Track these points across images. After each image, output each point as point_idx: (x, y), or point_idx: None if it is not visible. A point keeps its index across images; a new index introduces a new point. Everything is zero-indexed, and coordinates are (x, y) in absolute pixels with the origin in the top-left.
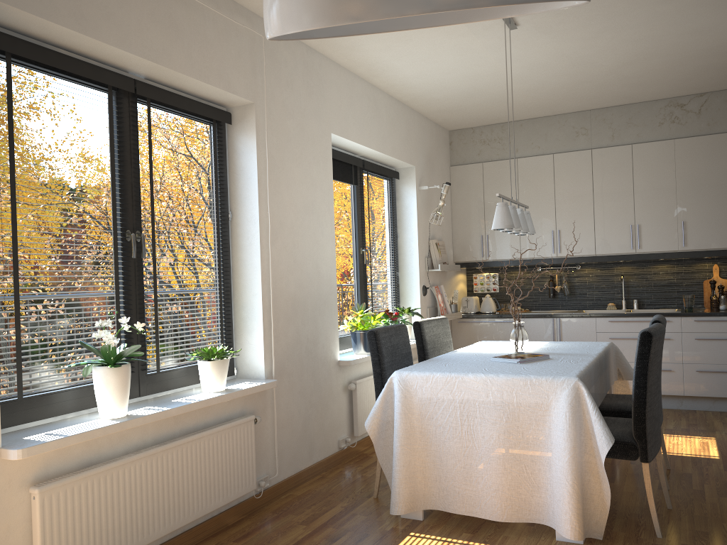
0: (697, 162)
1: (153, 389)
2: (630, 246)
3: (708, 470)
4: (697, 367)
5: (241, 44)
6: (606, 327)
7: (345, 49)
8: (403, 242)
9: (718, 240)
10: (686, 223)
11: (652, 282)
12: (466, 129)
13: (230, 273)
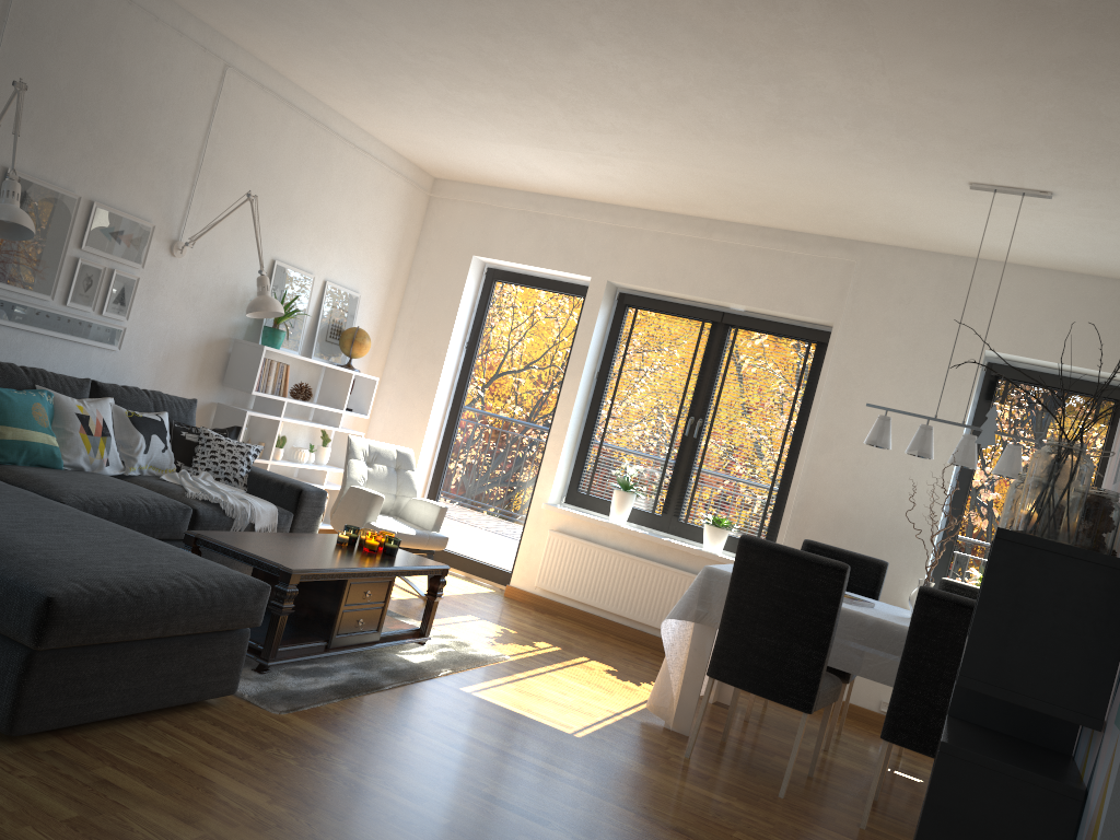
0: None
1: (680, 534)
2: None
3: None
4: None
5: (829, 272)
6: None
7: (994, 252)
8: None
9: None
10: None
11: None
12: None
13: (793, 474)
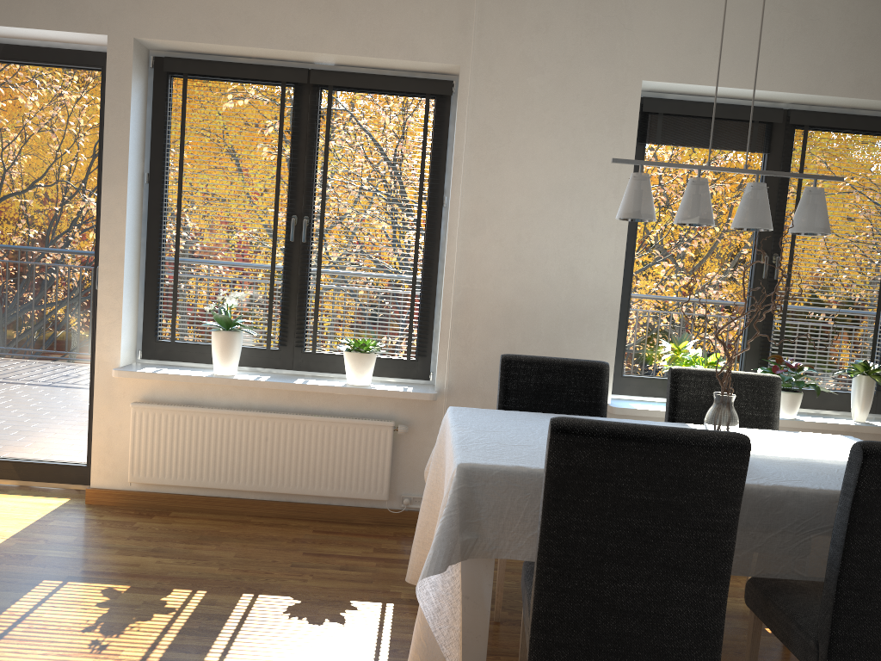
0: None
1: (309, 367)
2: None
3: None
4: None
5: None
6: None
7: None
8: None
9: None
10: None
11: None
12: None
13: (437, 267)
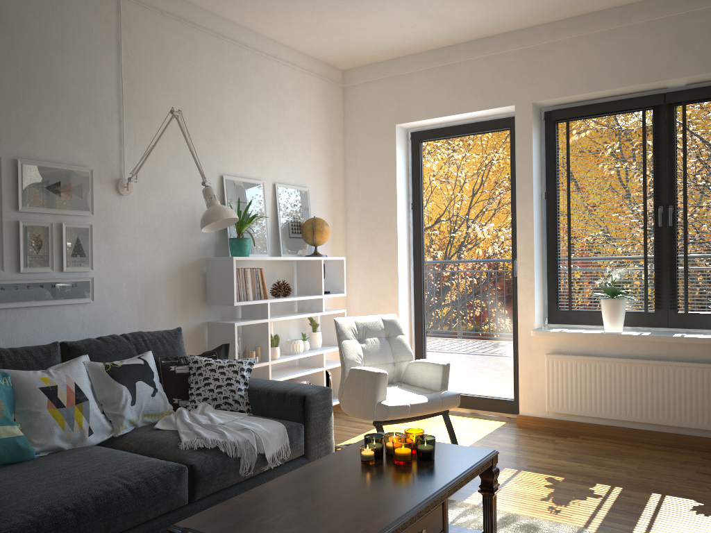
0: None
1: (683, 325)
2: None
3: None
4: None
5: None
6: None
7: None
8: None
9: None
10: None
11: None
12: None
13: None
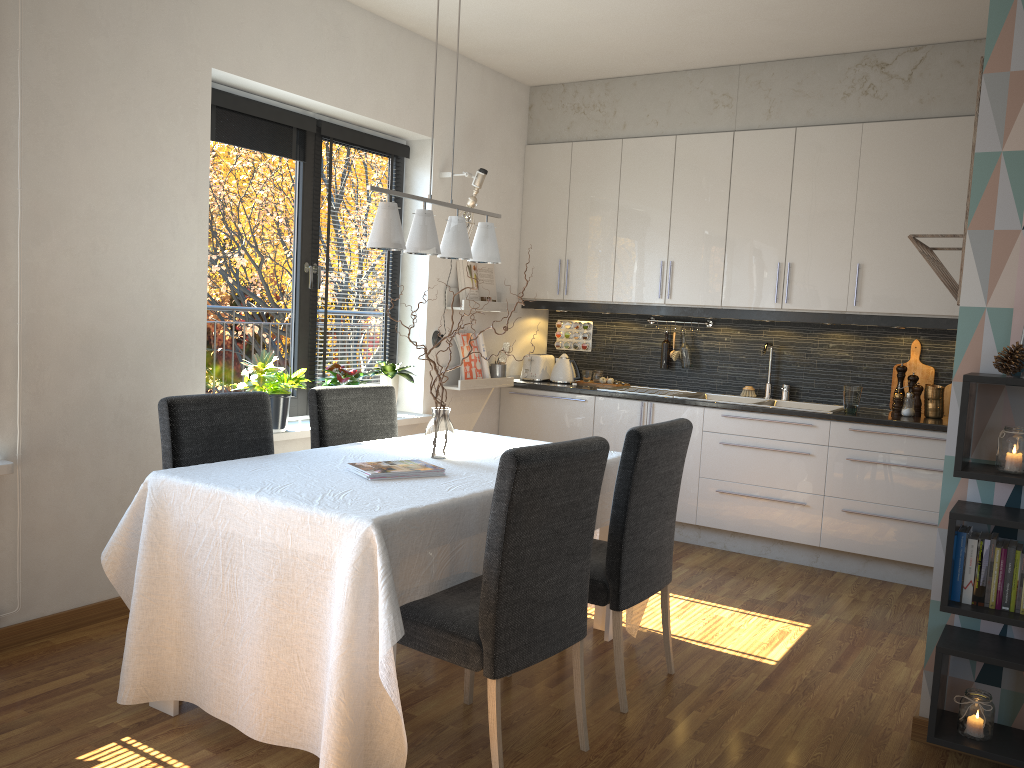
0: (894, 166)
1: None
2: (775, 298)
3: (731, 685)
4: (845, 505)
5: None
6: (718, 425)
7: None
8: (409, 260)
9: (910, 300)
10: (864, 268)
11: (817, 358)
12: (555, 86)
13: None
